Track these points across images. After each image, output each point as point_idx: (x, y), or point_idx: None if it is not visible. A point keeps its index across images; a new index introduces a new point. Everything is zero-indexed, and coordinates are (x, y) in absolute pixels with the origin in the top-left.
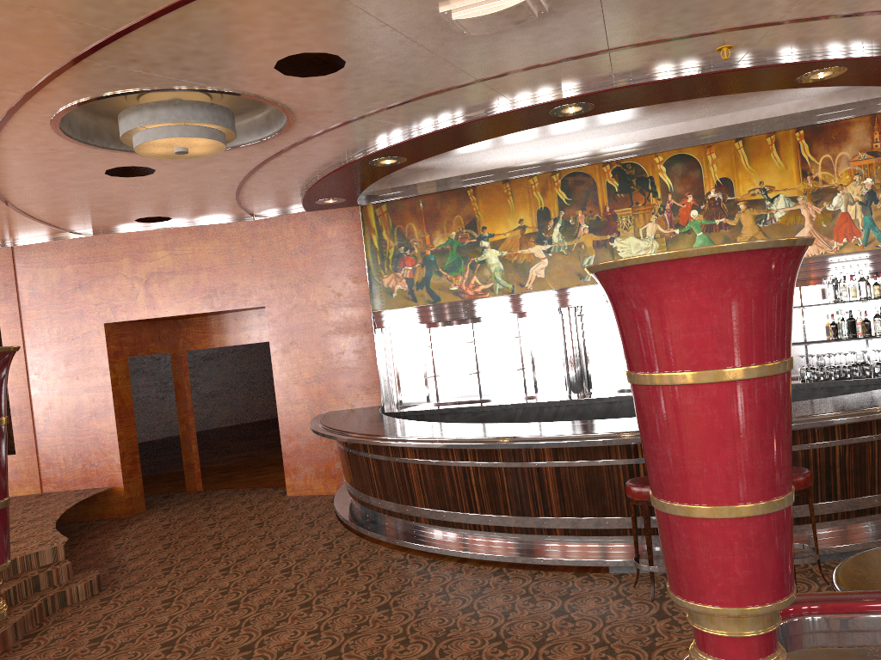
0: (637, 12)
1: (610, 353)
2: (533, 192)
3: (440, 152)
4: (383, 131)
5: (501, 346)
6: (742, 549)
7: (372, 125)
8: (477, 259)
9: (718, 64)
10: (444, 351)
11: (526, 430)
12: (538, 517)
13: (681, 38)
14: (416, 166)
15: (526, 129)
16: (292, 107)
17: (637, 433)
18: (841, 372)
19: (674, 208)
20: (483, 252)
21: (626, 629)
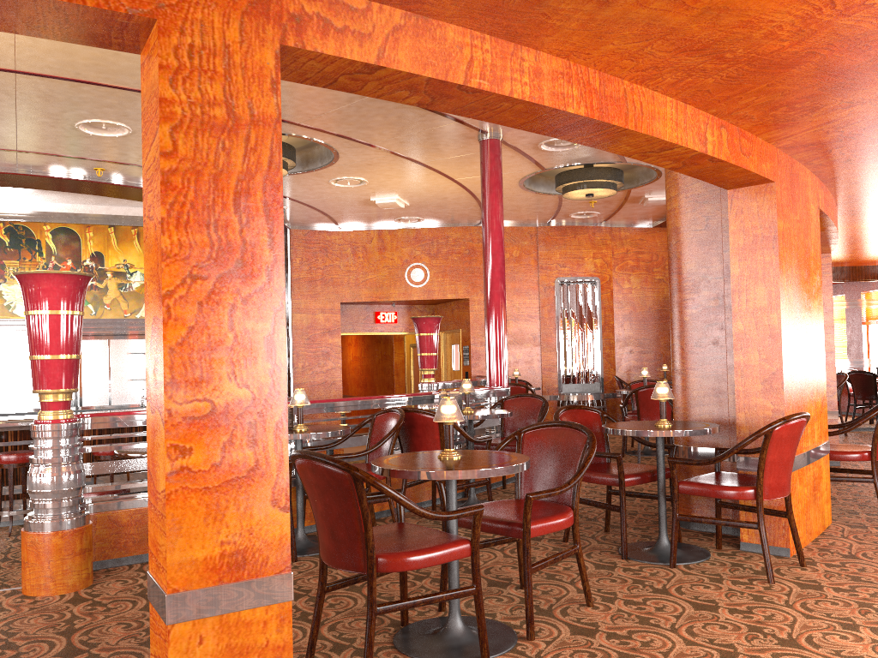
0: (40, 137)
1: None
2: None
3: None
4: None
5: None
6: (60, 370)
7: None
8: None
9: (95, 177)
10: None
11: None
12: None
13: (70, 157)
14: None
15: None
16: None
17: (9, 421)
18: None
19: (56, 267)
20: None
21: None
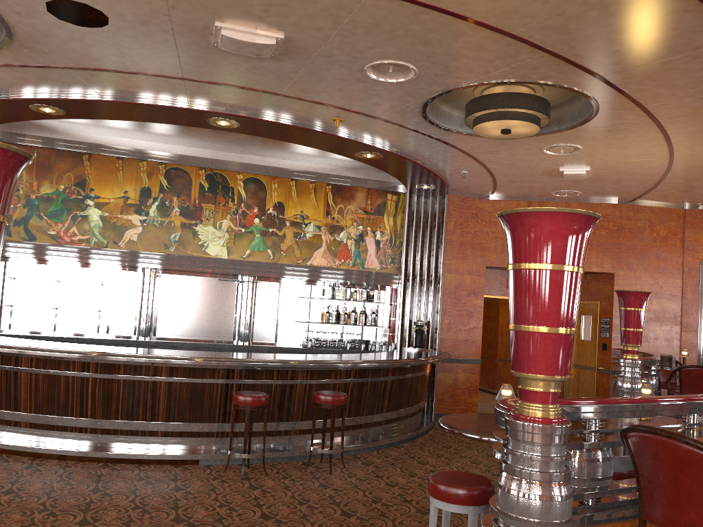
0: (317, 79)
1: (175, 309)
2: (141, 173)
3: (98, 118)
4: (68, 85)
5: (83, 290)
6: (565, 349)
7: (66, 77)
8: (80, 213)
9: (326, 128)
10: (27, 285)
11: (145, 351)
12: (145, 422)
13: (324, 104)
14: (45, 121)
15: (179, 124)
16: (18, 37)
17: (240, 360)
18: (328, 344)
19: (244, 213)
20: (87, 209)
21: (234, 496)
